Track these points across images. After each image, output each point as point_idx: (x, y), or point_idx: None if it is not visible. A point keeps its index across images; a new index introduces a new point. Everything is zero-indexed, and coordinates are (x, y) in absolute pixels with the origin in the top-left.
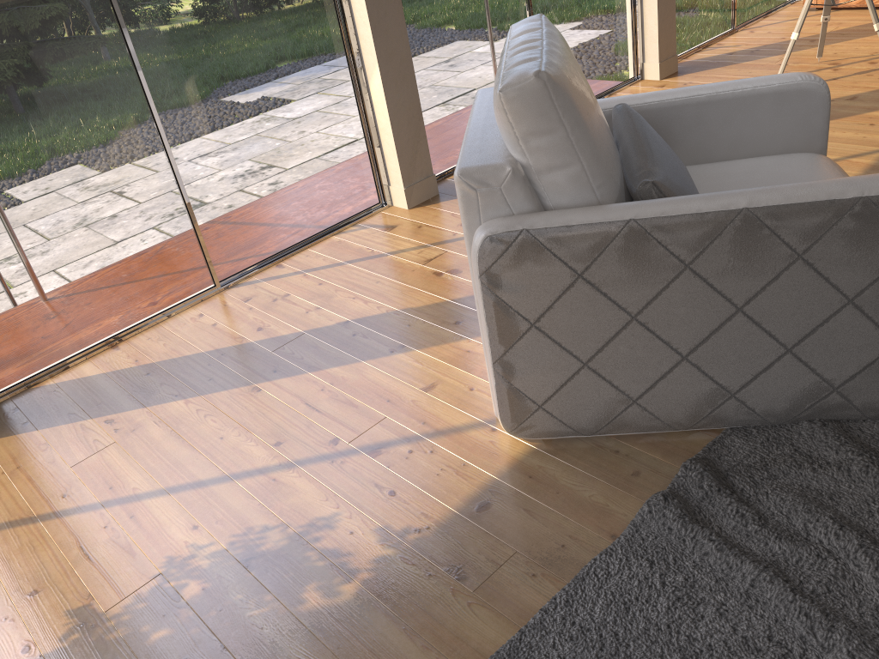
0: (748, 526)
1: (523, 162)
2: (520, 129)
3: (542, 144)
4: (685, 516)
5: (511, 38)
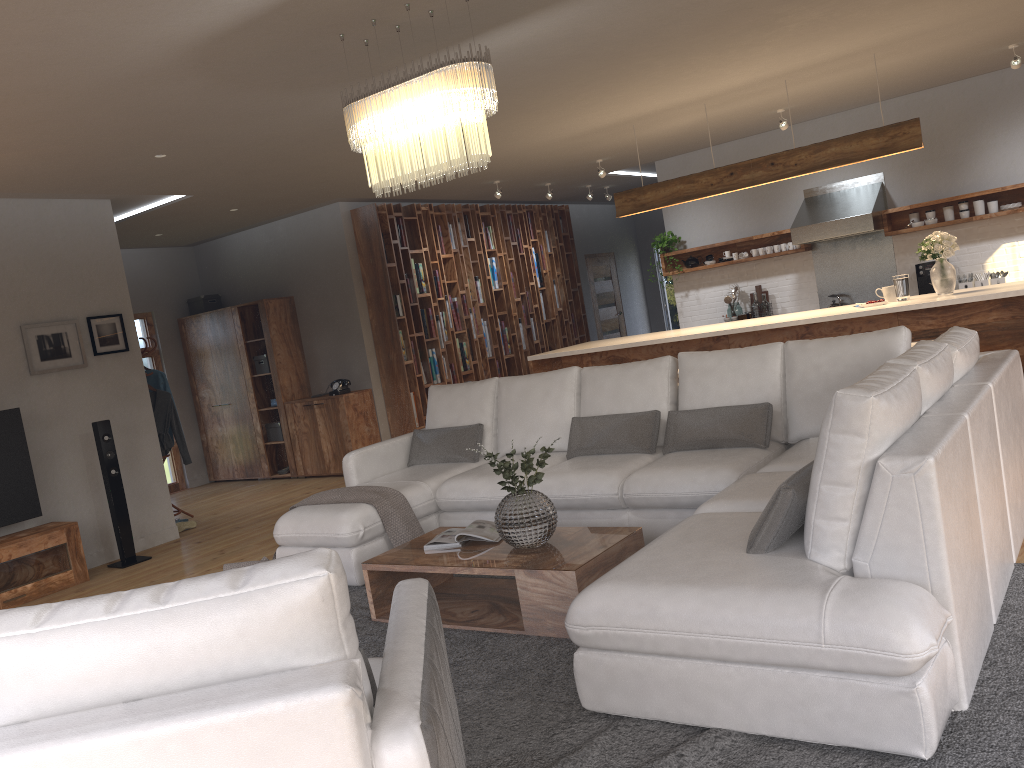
0: None
1: (340, 658)
2: (343, 612)
3: (352, 623)
4: None
5: (28, 624)
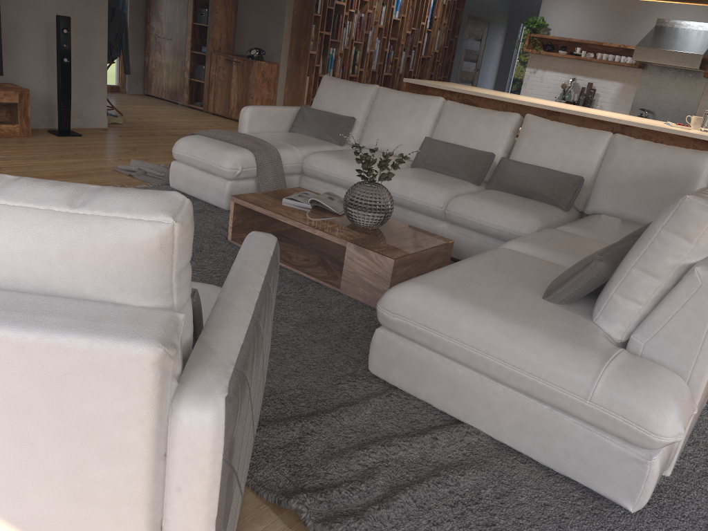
0: (361, 489)
1: (166, 306)
2: (181, 264)
3: (188, 275)
4: (356, 516)
5: None
